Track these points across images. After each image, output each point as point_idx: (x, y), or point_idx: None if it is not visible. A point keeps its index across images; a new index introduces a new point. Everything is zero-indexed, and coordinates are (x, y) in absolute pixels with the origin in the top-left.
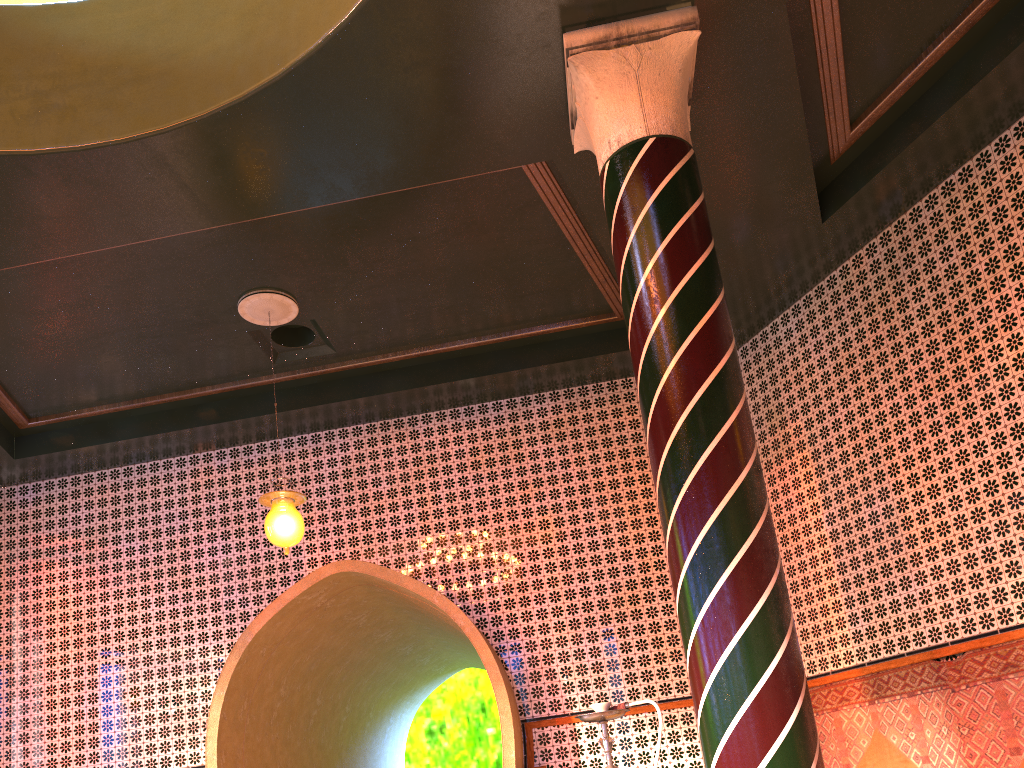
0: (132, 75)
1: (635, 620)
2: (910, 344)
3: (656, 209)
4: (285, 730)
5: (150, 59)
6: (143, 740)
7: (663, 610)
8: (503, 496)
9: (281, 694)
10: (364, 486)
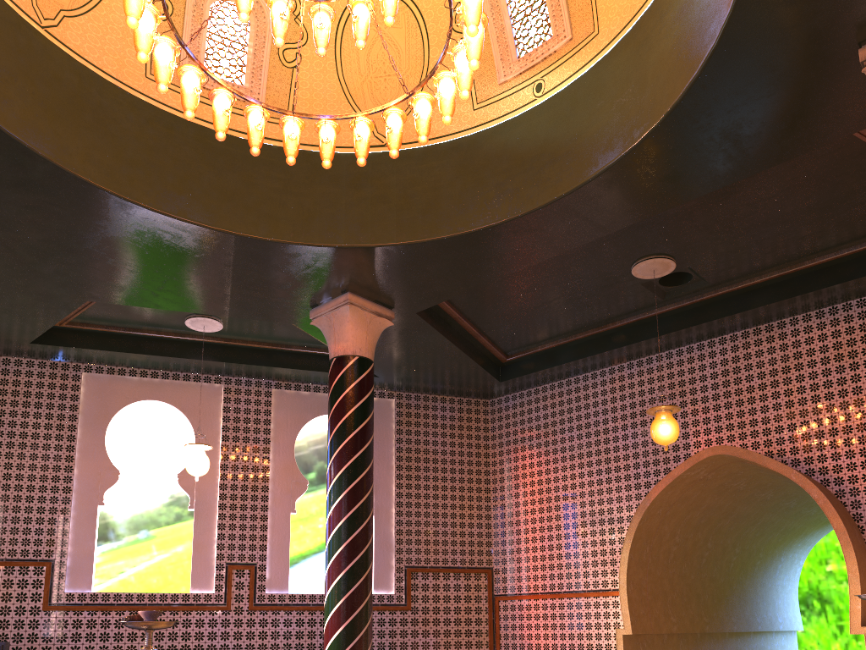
0: (549, 158)
1: None
2: None
3: None
4: (680, 567)
5: (559, 144)
6: (581, 568)
7: None
8: (864, 383)
9: (676, 541)
10: (738, 382)
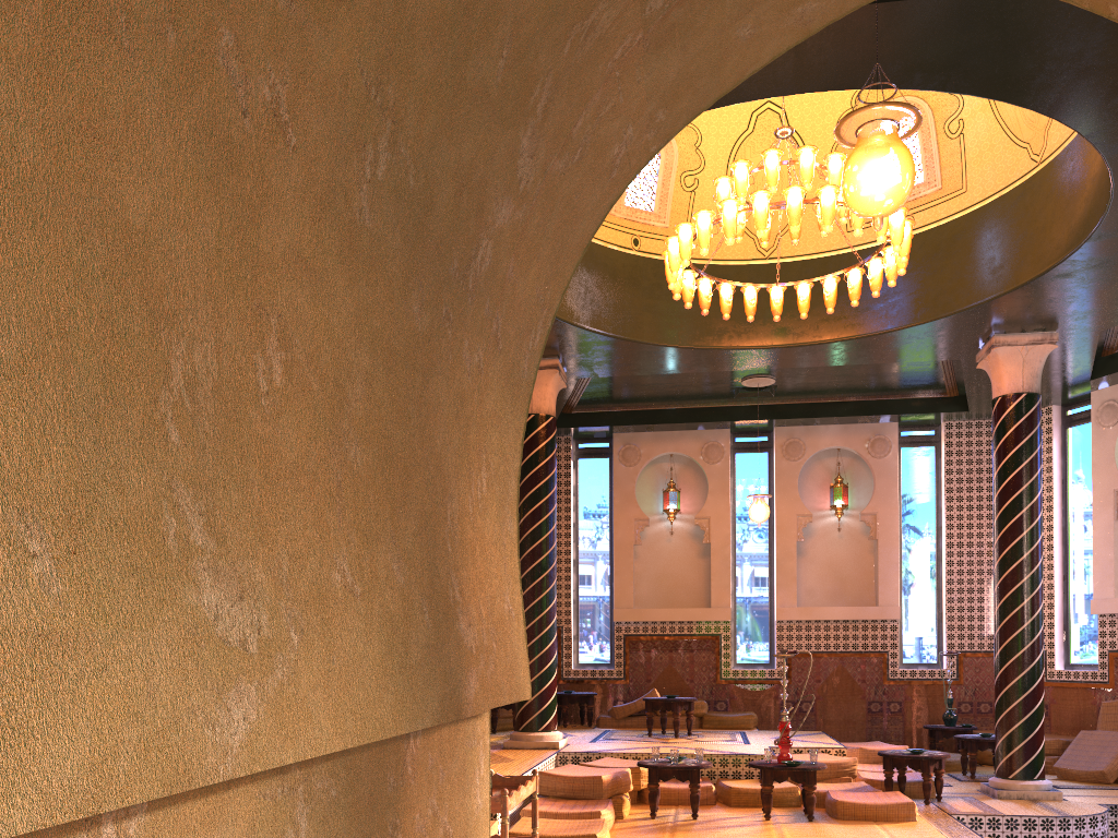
0: None
1: None
2: None
3: None
4: None
5: None
6: None
7: None
8: None
9: None
10: None
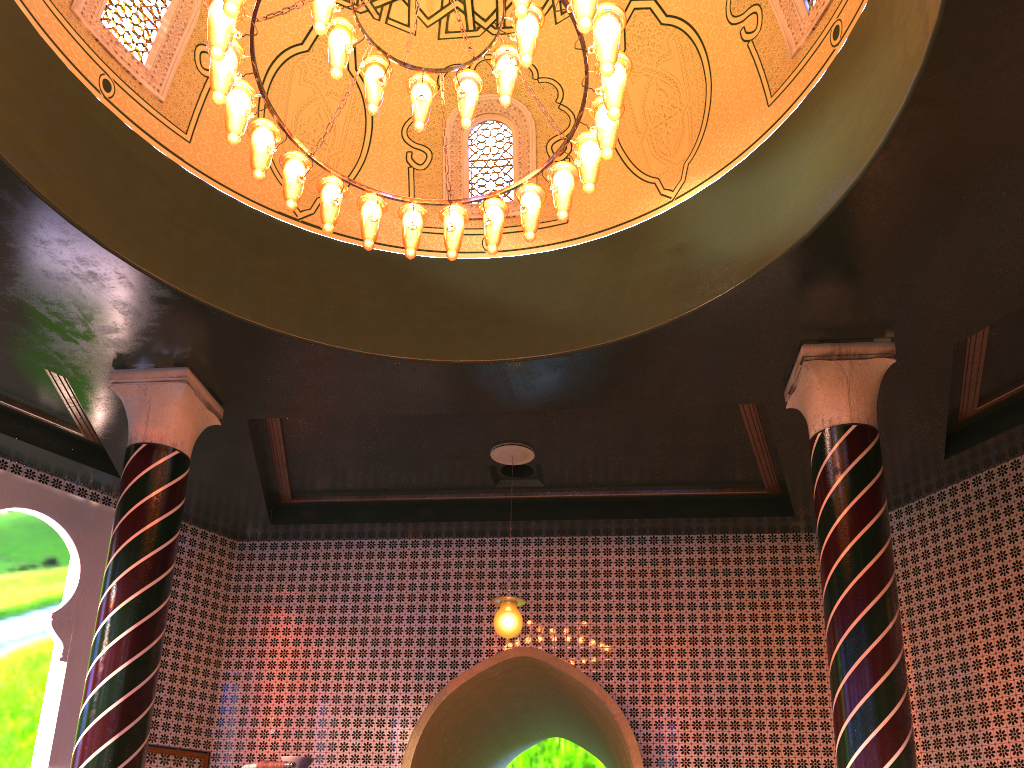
0: (496, 317)
1: (746, 729)
2: (999, 559)
3: (852, 474)
4: None
5: (510, 308)
6: (336, 762)
7: (769, 725)
8: (650, 612)
9: (443, 742)
10: (538, 587)
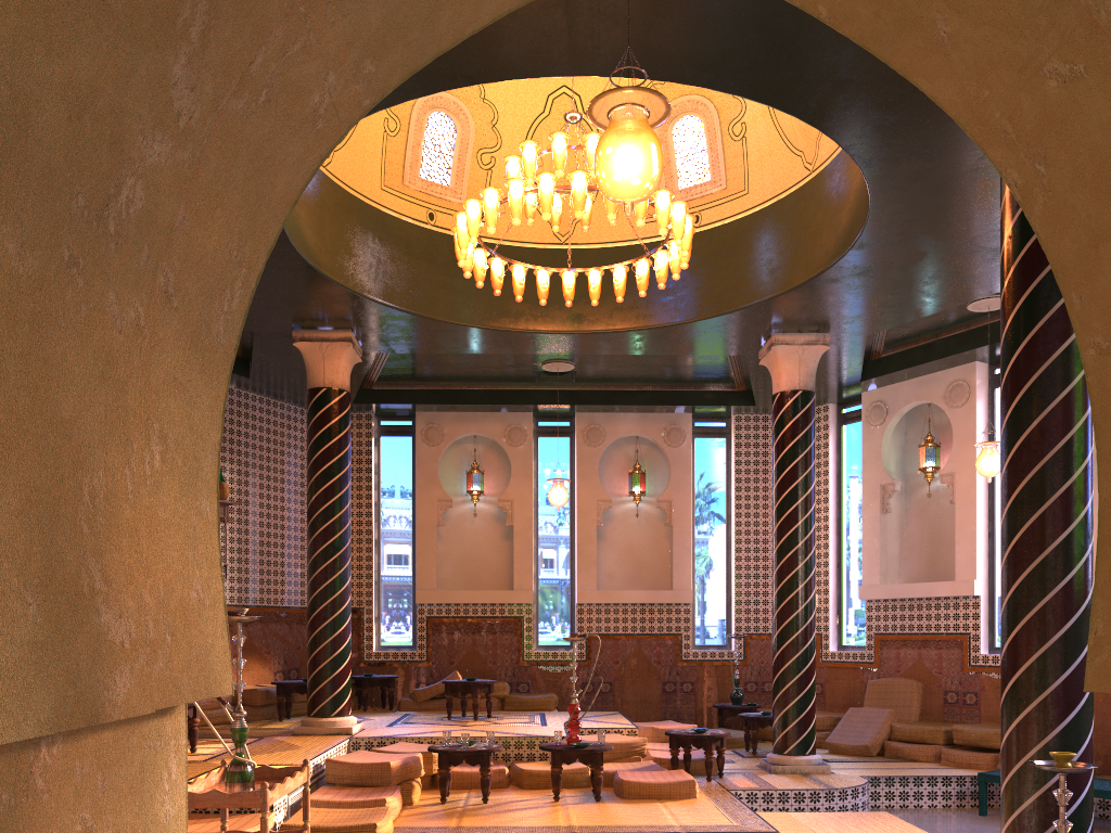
0: None
1: None
2: None
3: None
4: None
5: None
6: None
7: None
8: None
9: None
10: None
